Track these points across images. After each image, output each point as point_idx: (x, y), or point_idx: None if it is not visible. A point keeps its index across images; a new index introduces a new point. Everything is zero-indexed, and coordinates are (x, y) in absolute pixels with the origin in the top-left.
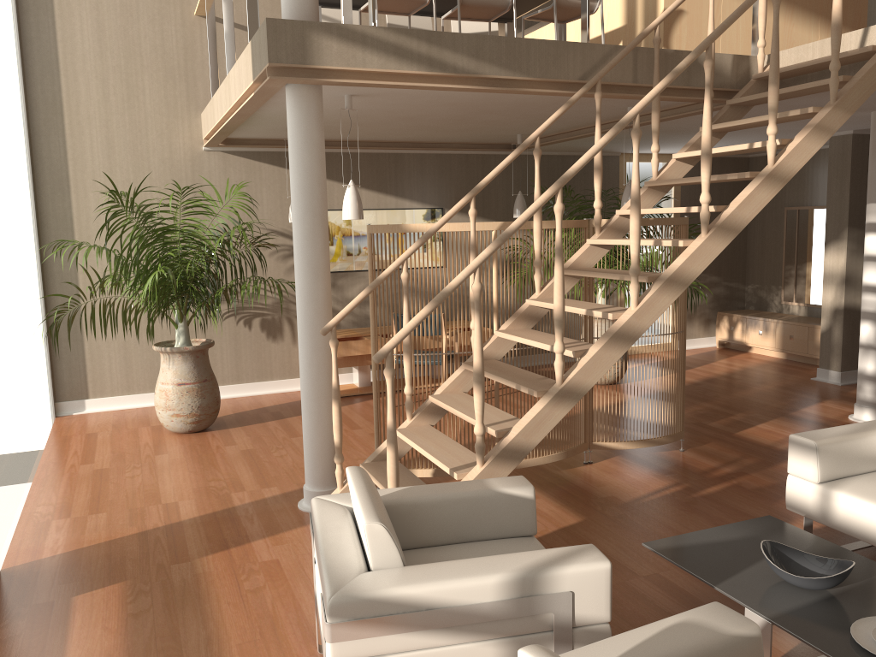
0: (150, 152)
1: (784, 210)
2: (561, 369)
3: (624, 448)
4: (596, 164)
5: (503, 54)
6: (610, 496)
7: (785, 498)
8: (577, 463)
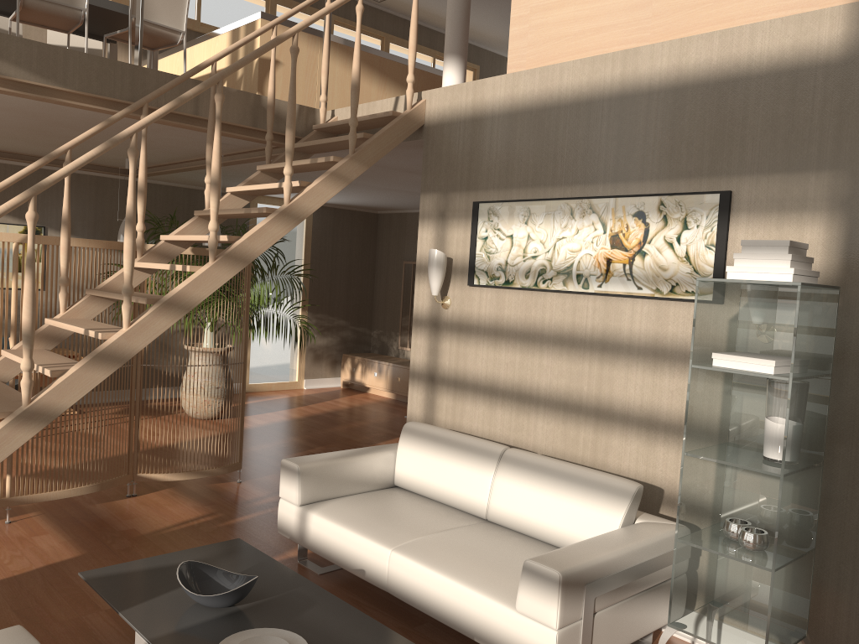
0: None
1: (403, 263)
2: (28, 389)
3: (171, 480)
4: (140, 187)
5: (34, 59)
6: (130, 529)
7: (277, 522)
8: (119, 496)
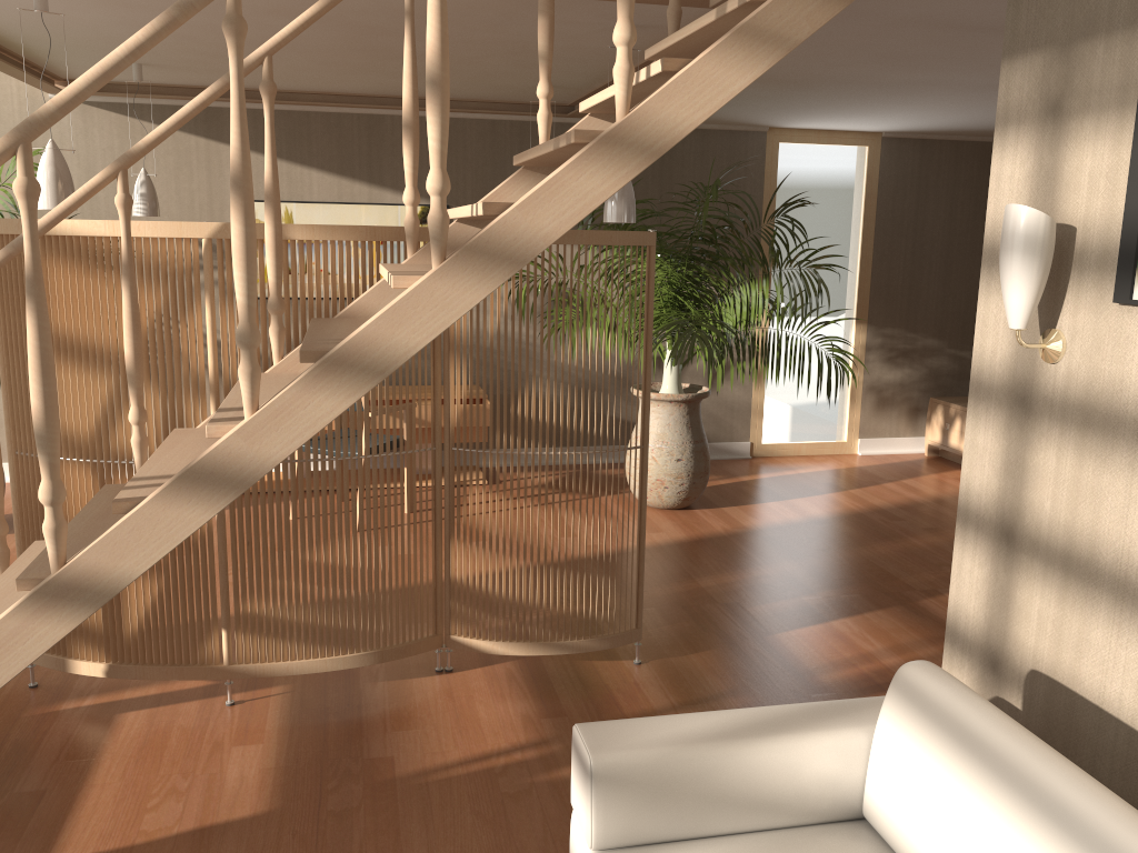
0: None
1: None
2: (52, 540)
3: (503, 653)
4: (404, 117)
5: None
6: (386, 757)
7: None
8: (425, 668)
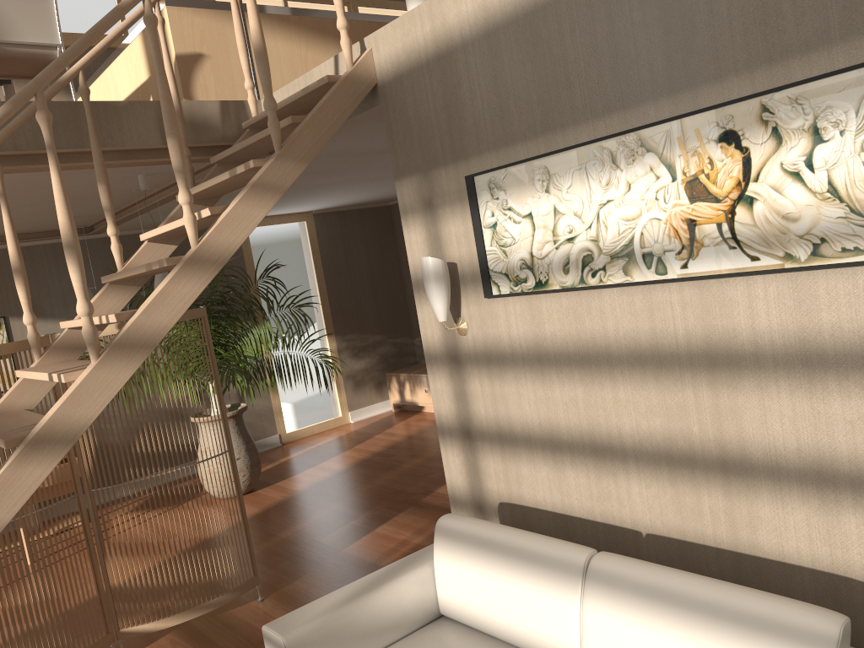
0: None
1: None
2: None
3: (165, 627)
4: (13, 265)
5: None
6: None
7: None
8: None
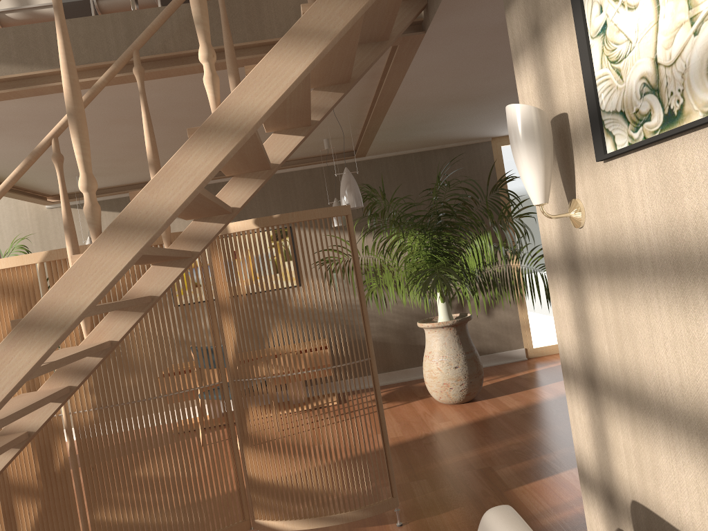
0: (1, 218)
1: None
2: None
3: (292, 529)
4: (148, 159)
5: (13, 48)
6: None
7: None
8: None
